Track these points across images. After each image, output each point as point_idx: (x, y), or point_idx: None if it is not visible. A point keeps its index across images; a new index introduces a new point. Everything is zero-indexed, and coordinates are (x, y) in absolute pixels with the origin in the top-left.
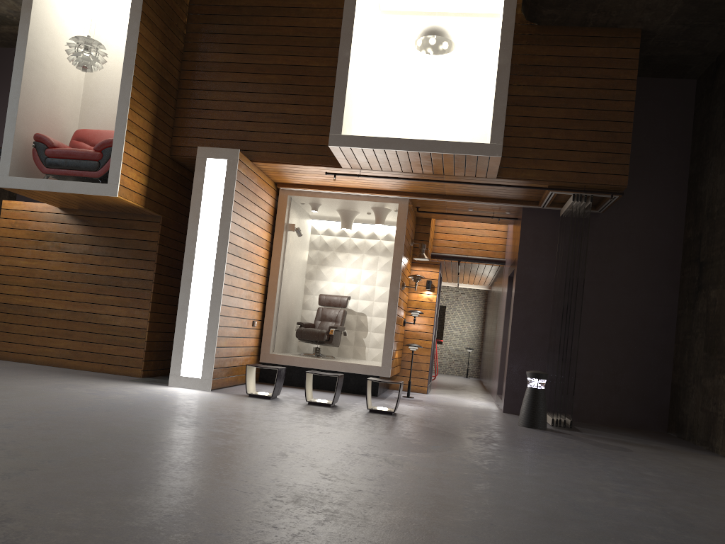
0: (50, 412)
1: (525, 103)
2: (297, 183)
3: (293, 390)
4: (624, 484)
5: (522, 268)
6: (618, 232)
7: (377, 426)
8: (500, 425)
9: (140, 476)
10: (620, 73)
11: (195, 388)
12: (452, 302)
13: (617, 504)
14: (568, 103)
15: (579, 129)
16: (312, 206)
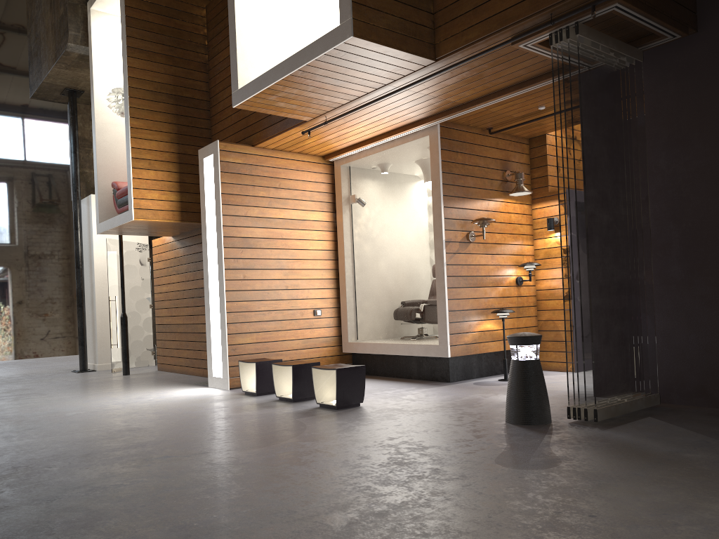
0: None
1: None
2: (335, 149)
3: None
4: (171, 533)
5: None
6: None
7: (231, 427)
8: (467, 420)
9: None
10: None
11: (220, 388)
12: None
13: None
14: None
15: None
16: (380, 168)
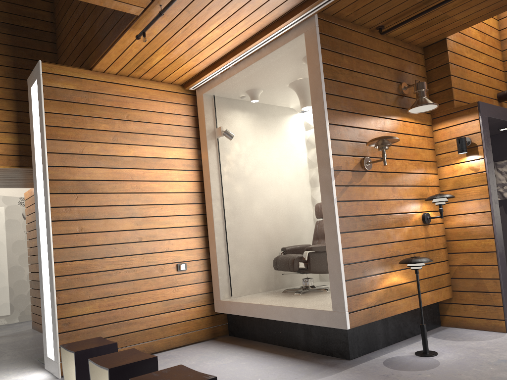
0: None
1: None
2: (193, 73)
3: (219, 357)
4: None
5: None
6: None
7: None
8: None
9: None
10: None
11: (53, 373)
12: None
13: None
14: None
15: None
16: (249, 95)
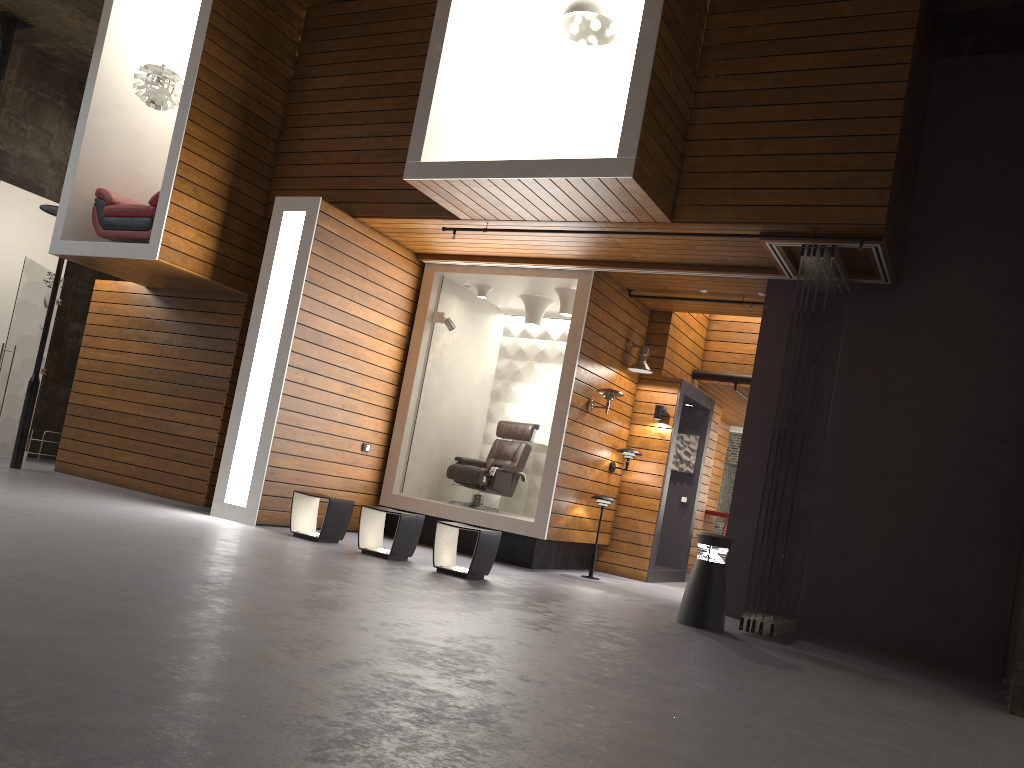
0: None
1: (725, 102)
2: (441, 252)
3: None
4: (579, 679)
5: (760, 379)
6: (928, 318)
7: (380, 577)
8: (638, 615)
9: None
10: (885, 37)
11: (237, 520)
12: None
13: (441, 683)
14: (794, 95)
15: (810, 137)
16: (478, 289)
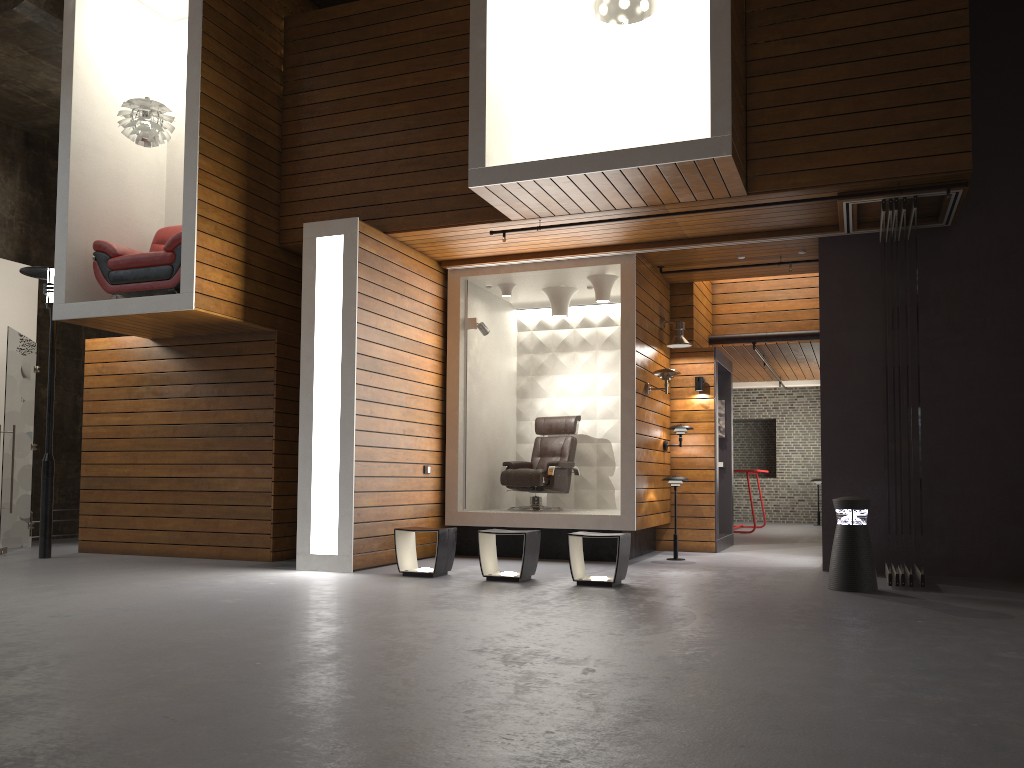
0: (56, 617)
1: (781, 67)
2: (468, 256)
3: None
4: (932, 675)
5: (828, 336)
6: (987, 254)
7: (562, 605)
8: (794, 590)
9: (41, 702)
10: None
11: (331, 570)
12: (784, 412)
13: (876, 713)
14: (853, 52)
15: (877, 92)
16: (502, 288)
